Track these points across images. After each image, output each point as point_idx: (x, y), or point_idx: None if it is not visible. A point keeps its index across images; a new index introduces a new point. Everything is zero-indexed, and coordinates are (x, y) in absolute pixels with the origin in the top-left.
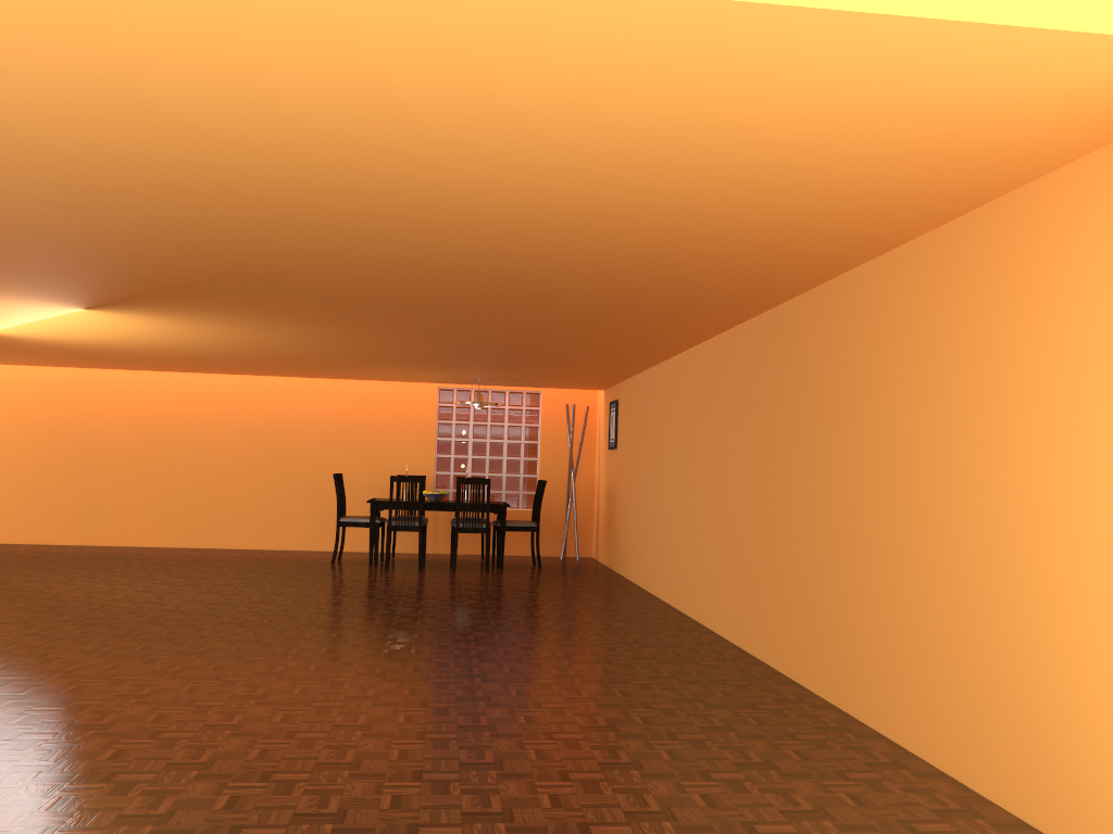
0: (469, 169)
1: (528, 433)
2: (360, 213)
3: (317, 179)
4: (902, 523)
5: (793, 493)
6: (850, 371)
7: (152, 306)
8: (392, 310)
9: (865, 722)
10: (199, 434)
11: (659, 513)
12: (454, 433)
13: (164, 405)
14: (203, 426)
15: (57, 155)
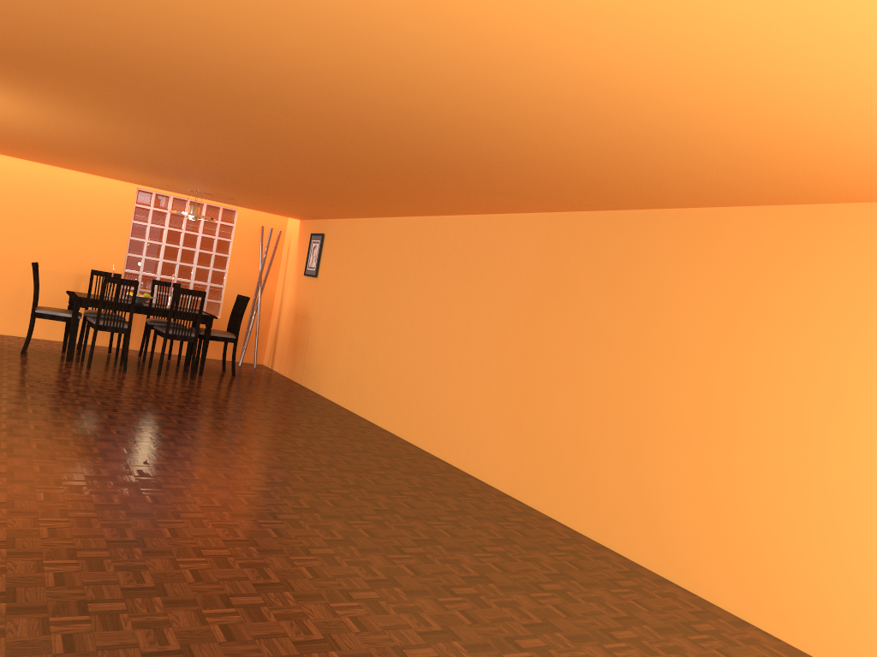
0: (673, 51)
1: (220, 246)
2: (429, 51)
3: (471, 6)
4: (806, 449)
5: (623, 383)
6: (737, 297)
7: None
8: (238, 132)
9: (716, 604)
10: None
11: (385, 350)
12: (149, 236)
13: None
14: None
15: None
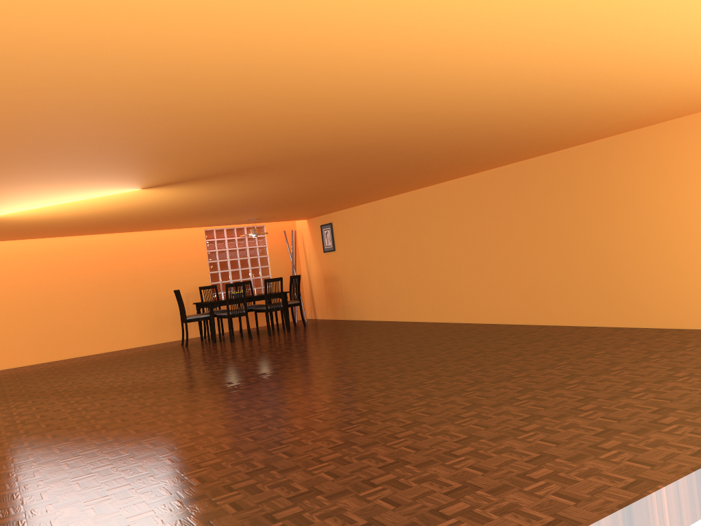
0: (607, 93)
1: (261, 251)
2: (501, 115)
3: (534, 99)
4: (685, 238)
5: (576, 241)
6: (626, 179)
7: (199, 183)
8: (347, 172)
9: (664, 327)
10: (49, 281)
11: (408, 276)
12: (219, 257)
13: (18, 264)
14: (51, 275)
15: (453, 89)
